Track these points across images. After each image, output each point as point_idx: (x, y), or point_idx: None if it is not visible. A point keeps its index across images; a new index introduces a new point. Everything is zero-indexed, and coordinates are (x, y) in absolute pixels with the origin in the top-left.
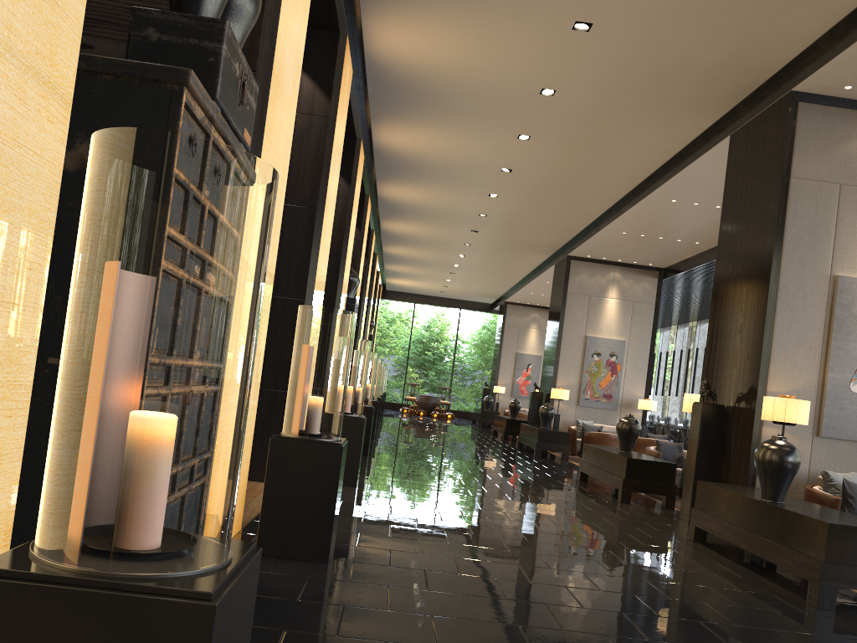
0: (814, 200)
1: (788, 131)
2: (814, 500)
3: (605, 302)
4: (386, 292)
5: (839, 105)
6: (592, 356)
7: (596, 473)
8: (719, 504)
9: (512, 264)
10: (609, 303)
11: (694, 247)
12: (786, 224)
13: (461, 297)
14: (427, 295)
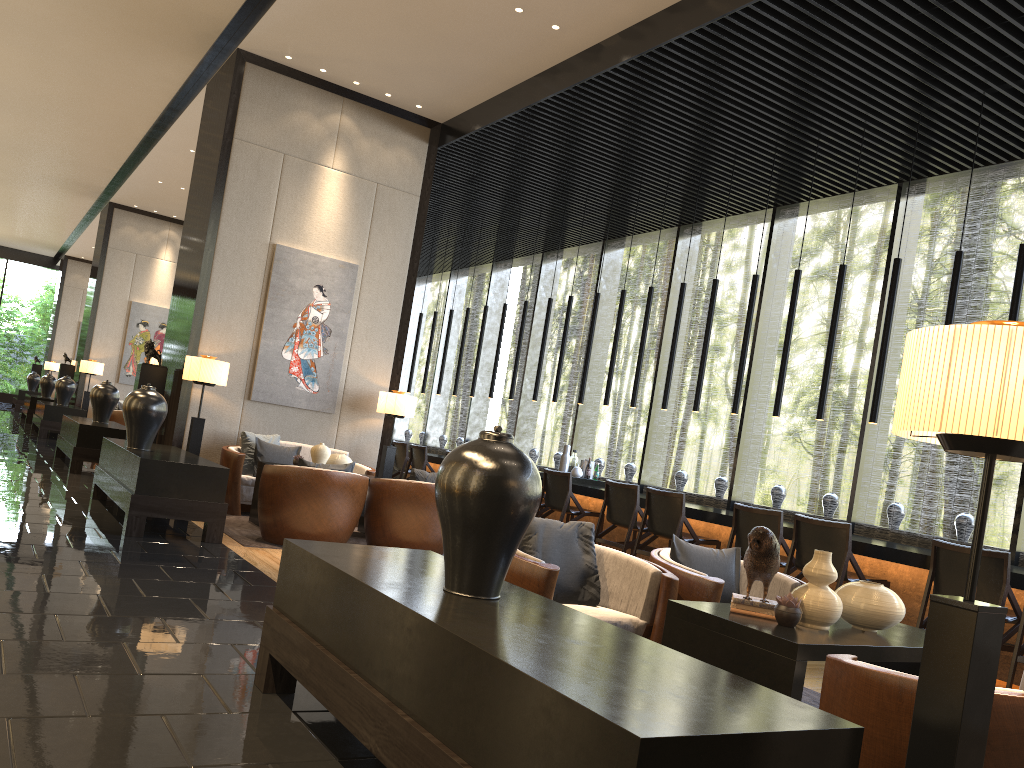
0: (257, 165)
1: (233, 89)
2: (224, 457)
3: (157, 264)
4: None
5: (287, 74)
6: (137, 325)
7: (63, 445)
8: (108, 457)
9: (53, 205)
10: (162, 266)
11: None
12: (227, 185)
13: (8, 244)
14: None
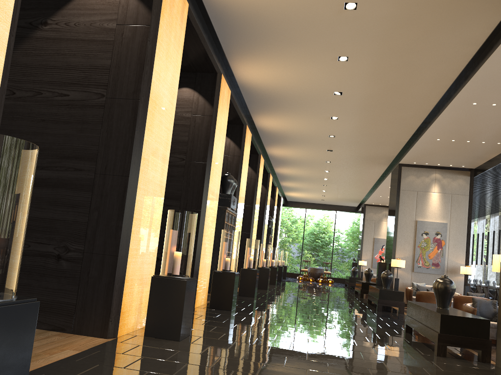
0: None
1: None
2: None
3: (429, 195)
4: (287, 202)
5: None
6: (421, 235)
7: (417, 326)
8: None
9: (363, 175)
10: (433, 196)
11: (496, 147)
12: None
13: (336, 203)
14: (313, 202)
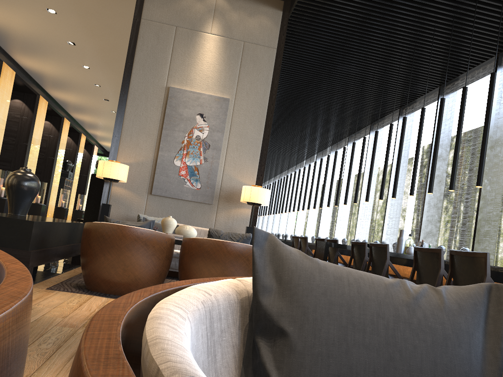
0: (157, 35)
1: None
2: None
3: None
4: (107, 152)
5: None
6: None
7: None
8: None
9: None
10: None
11: None
12: (136, 50)
13: None
14: None
